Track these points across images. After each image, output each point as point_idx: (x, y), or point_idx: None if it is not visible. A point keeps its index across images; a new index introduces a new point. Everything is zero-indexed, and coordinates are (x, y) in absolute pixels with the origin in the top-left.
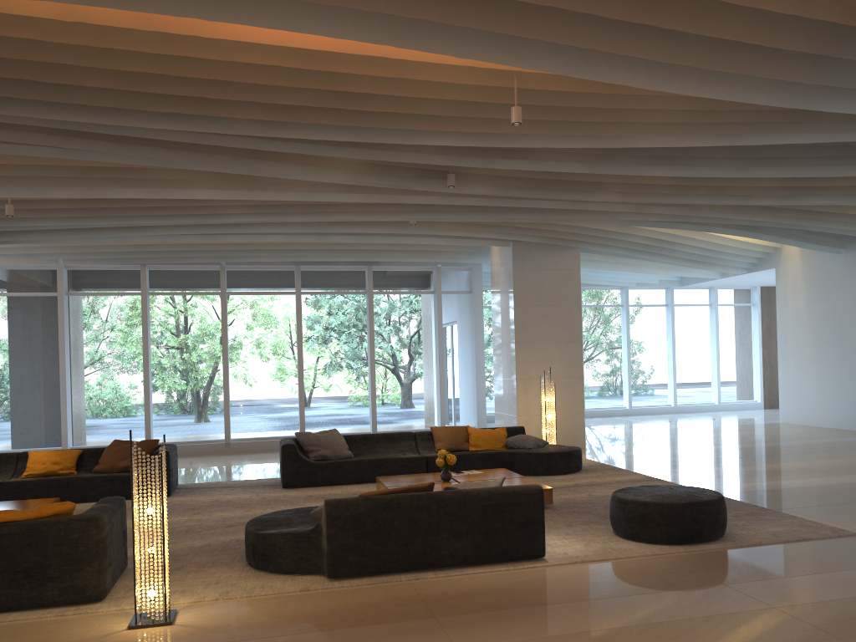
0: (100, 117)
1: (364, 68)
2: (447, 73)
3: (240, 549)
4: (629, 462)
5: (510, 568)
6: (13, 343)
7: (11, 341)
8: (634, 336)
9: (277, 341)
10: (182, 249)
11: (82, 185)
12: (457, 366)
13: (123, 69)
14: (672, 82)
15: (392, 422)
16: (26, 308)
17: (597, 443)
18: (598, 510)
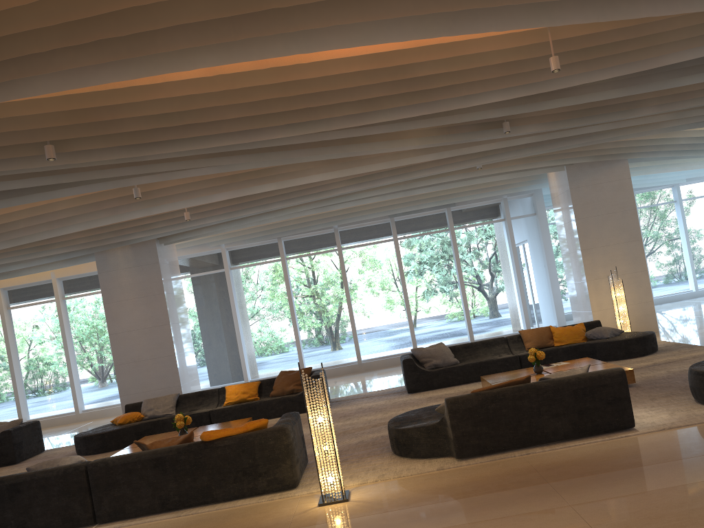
0: (240, 138)
1: (424, 56)
2: (491, 43)
3: (385, 443)
4: (702, 339)
5: (605, 438)
6: (201, 310)
7: (199, 309)
8: (691, 226)
9: (384, 279)
10: (305, 221)
11: (232, 189)
12: (533, 277)
13: (251, 101)
14: (692, 3)
15: (485, 331)
16: (205, 283)
17: (669, 326)
18: (678, 383)
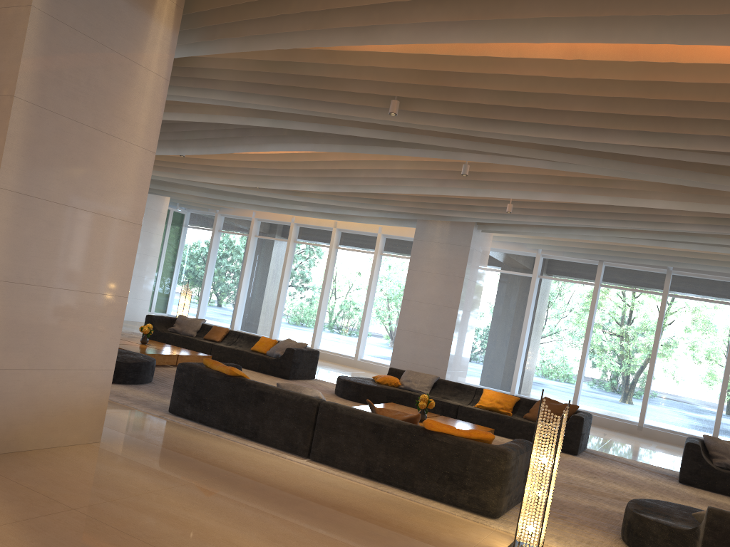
0: (581, 135)
1: None
2: None
3: (619, 522)
4: None
5: None
6: (495, 307)
7: (493, 305)
8: None
9: (707, 346)
10: (636, 251)
11: (561, 192)
12: None
13: (605, 96)
14: None
15: None
16: (508, 282)
17: None
18: None
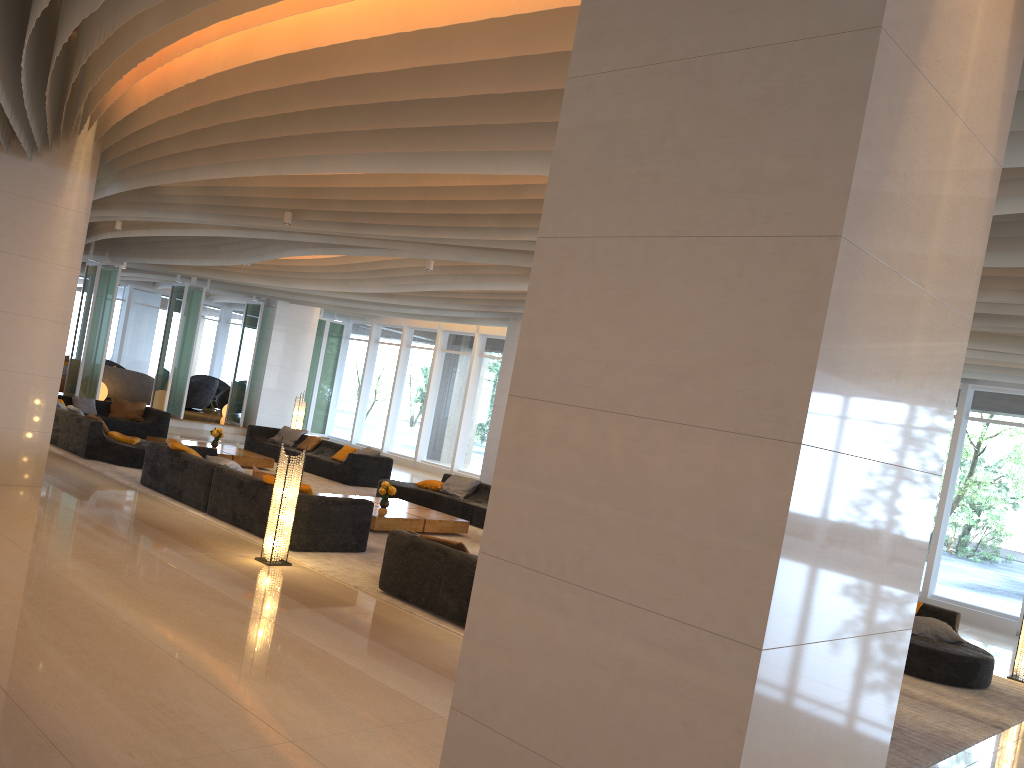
0: (419, 232)
1: (524, 178)
2: None
3: None
4: None
5: None
6: None
7: None
8: None
9: None
10: None
11: None
12: None
13: (402, 199)
14: None
15: (957, 589)
16: None
17: None
18: None
